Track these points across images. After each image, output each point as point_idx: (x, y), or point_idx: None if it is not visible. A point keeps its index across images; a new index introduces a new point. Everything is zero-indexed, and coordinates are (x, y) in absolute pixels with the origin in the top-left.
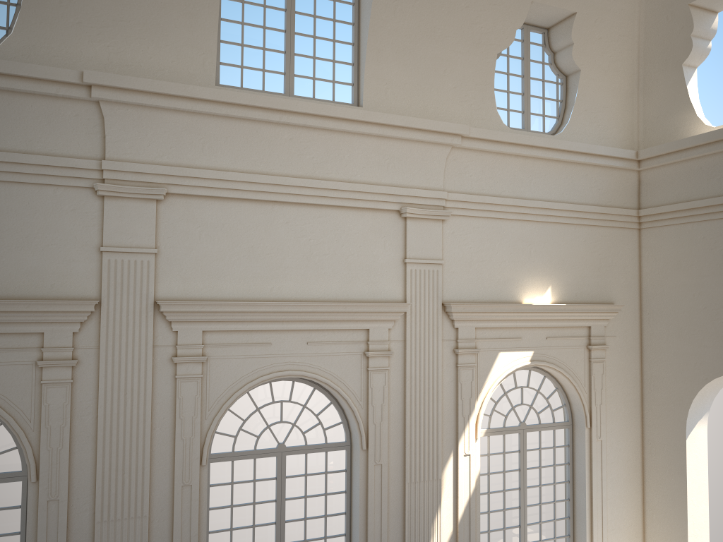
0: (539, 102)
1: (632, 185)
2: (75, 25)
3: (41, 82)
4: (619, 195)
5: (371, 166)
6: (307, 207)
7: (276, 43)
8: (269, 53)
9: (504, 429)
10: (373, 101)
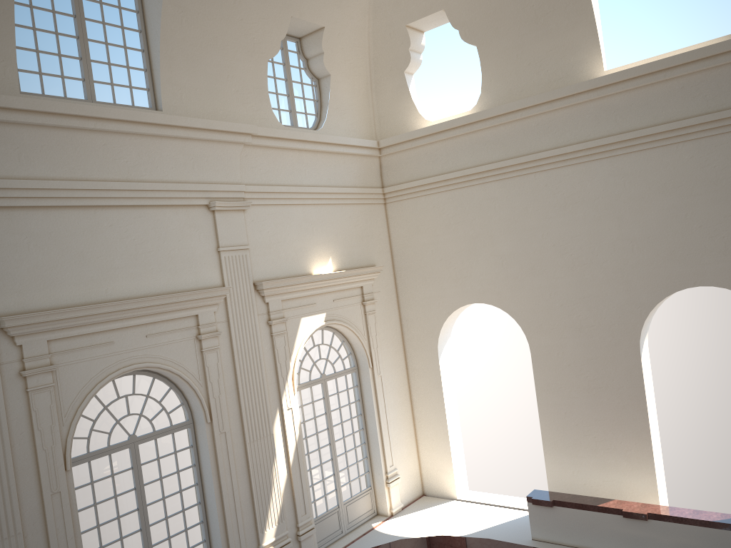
0: (300, 102)
1: (376, 168)
2: None
3: None
4: (368, 177)
5: (179, 166)
6: (127, 208)
7: (70, 49)
8: (64, 60)
9: (311, 382)
10: (171, 105)
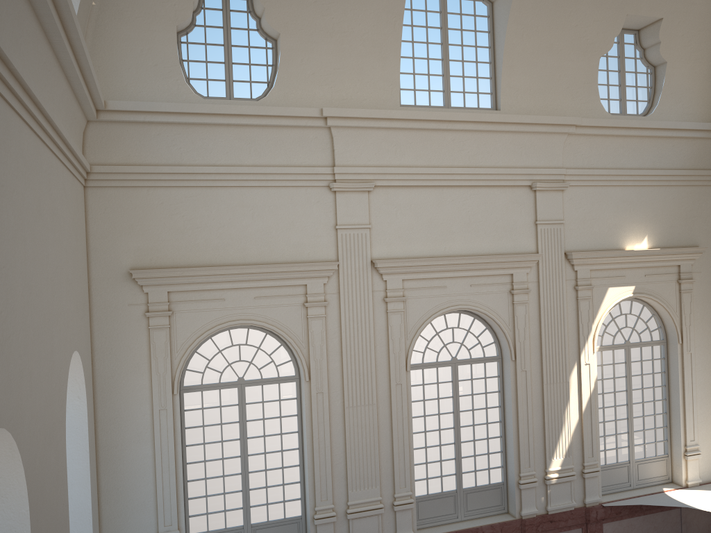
0: (632, 90)
1: None
2: (310, 75)
3: (296, 118)
4: (701, 159)
5: (509, 154)
6: (465, 188)
7: (436, 69)
8: (431, 77)
9: (613, 346)
10: (507, 105)
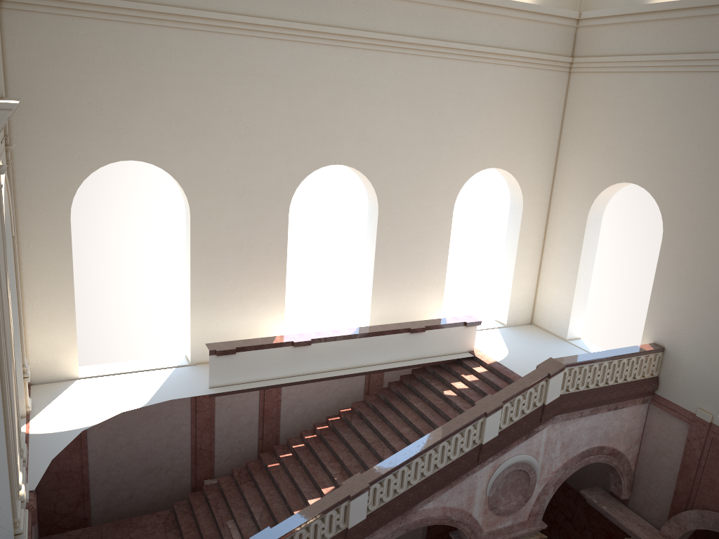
0: None
1: None
2: None
3: None
4: None
5: None
6: None
7: None
8: None
9: None
10: None
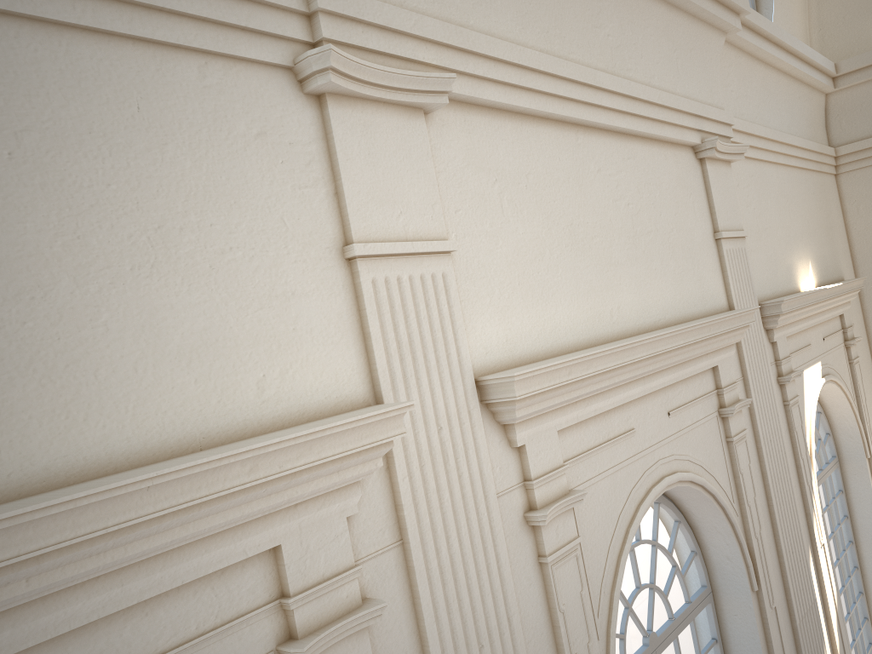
0: None
1: (822, 114)
2: None
3: None
4: (817, 128)
5: (663, 61)
6: (612, 138)
7: None
8: None
9: None
10: None
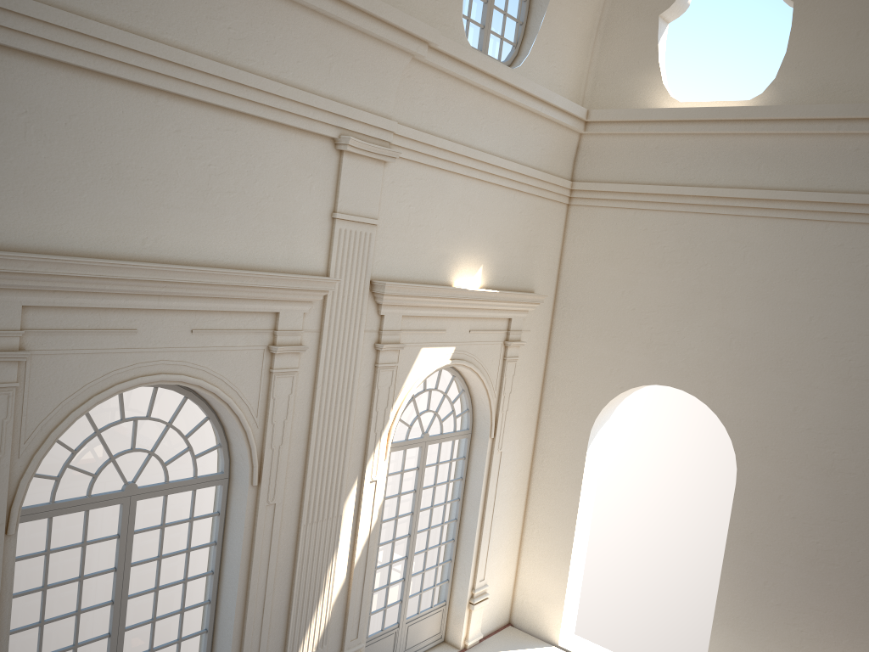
0: (499, 18)
1: (571, 150)
2: None
3: None
4: (558, 160)
5: (308, 62)
6: (210, 109)
7: None
8: None
9: (407, 443)
10: None
